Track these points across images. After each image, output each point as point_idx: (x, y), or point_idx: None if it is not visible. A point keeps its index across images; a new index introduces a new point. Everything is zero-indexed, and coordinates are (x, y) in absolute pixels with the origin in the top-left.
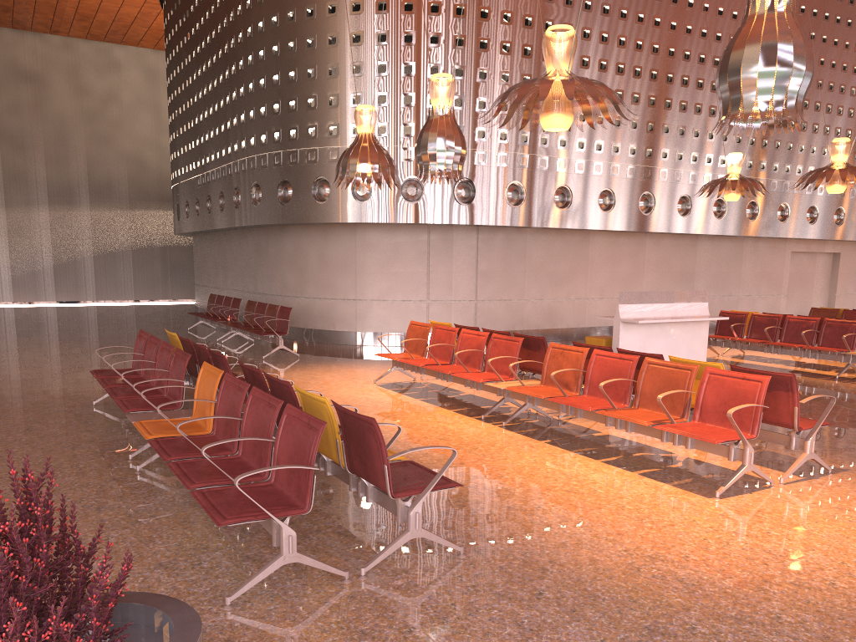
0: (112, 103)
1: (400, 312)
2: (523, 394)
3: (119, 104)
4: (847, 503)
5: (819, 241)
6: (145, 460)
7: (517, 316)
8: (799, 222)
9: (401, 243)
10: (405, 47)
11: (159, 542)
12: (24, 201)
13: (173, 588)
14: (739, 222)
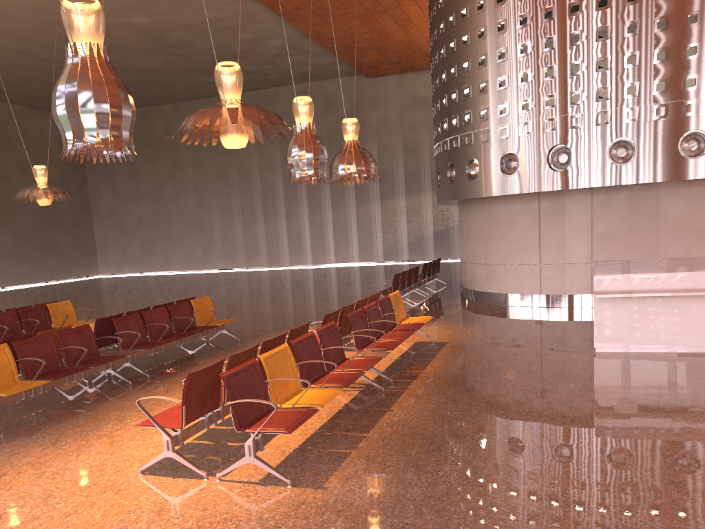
0: None
1: (516, 275)
2: None
3: None
4: (182, 509)
5: None
6: None
7: None
8: None
9: (515, 212)
10: (499, 35)
11: None
12: (416, 189)
13: None
14: None
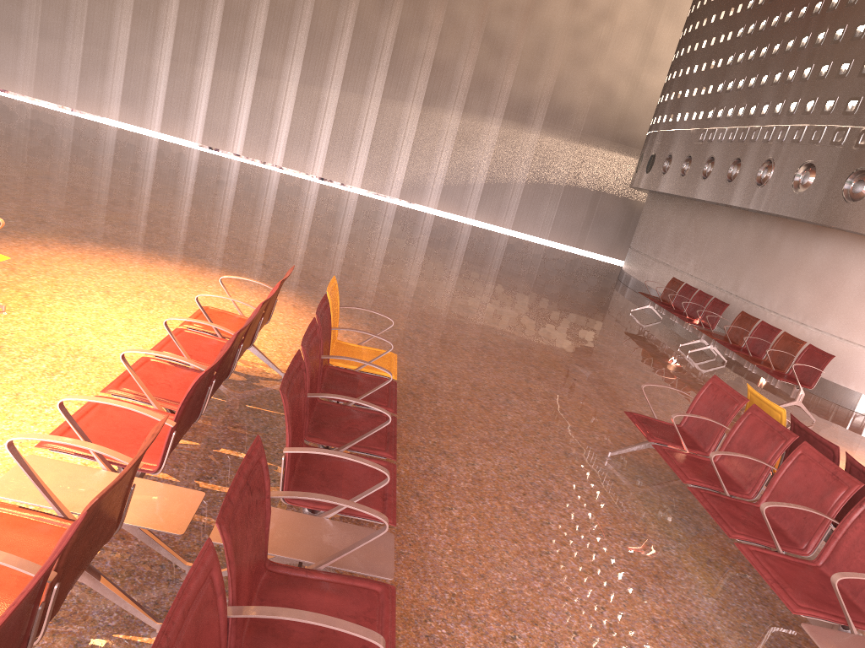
0: (604, 21)
1: None
2: None
3: (611, 24)
4: None
5: None
6: None
7: None
8: None
9: None
10: None
11: None
12: (482, 109)
13: None
14: None
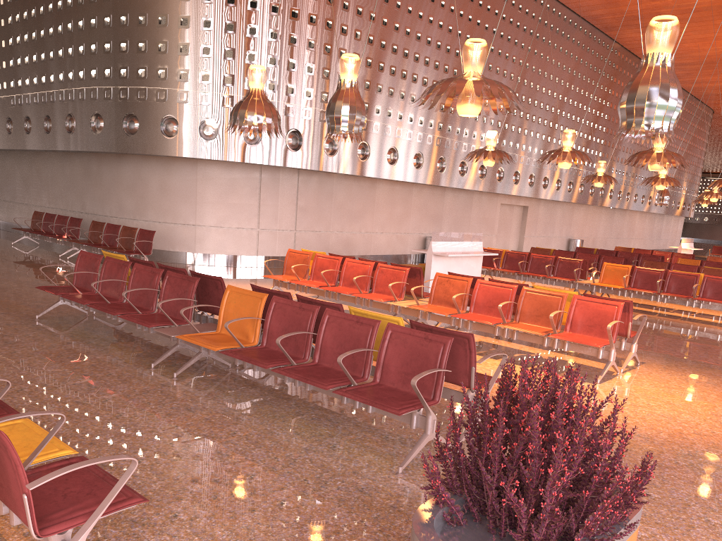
0: None
1: (235, 237)
2: (415, 311)
3: None
4: (667, 384)
5: (517, 197)
6: (164, 368)
7: (325, 244)
8: (509, 183)
9: (237, 179)
10: (251, 11)
11: (280, 433)
12: None
13: (342, 465)
14: (474, 180)
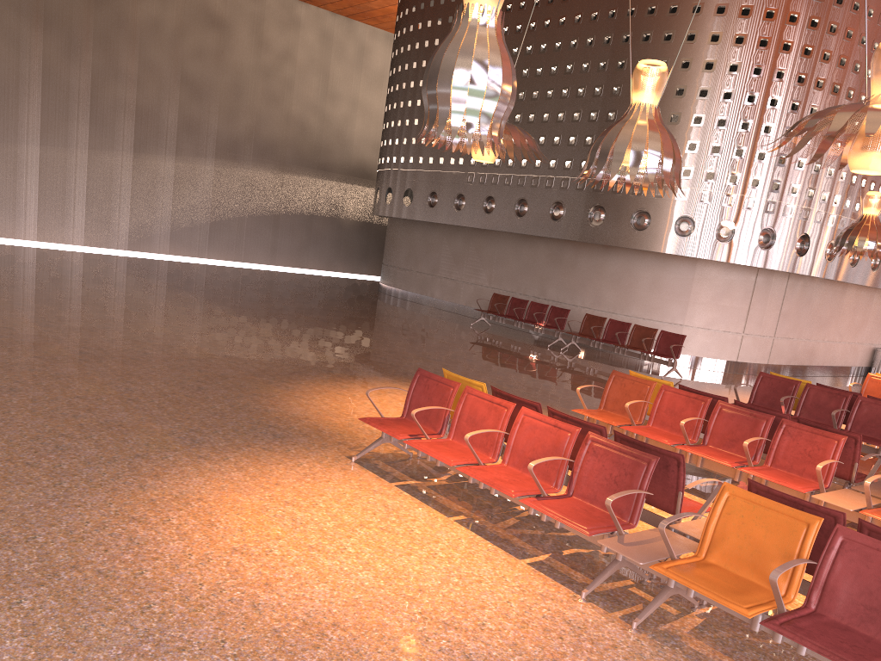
0: (287, 61)
1: (720, 341)
2: None
3: (293, 64)
4: None
5: None
6: None
7: (794, 353)
8: None
9: (734, 281)
10: (790, 113)
11: None
12: (193, 151)
13: None
14: None
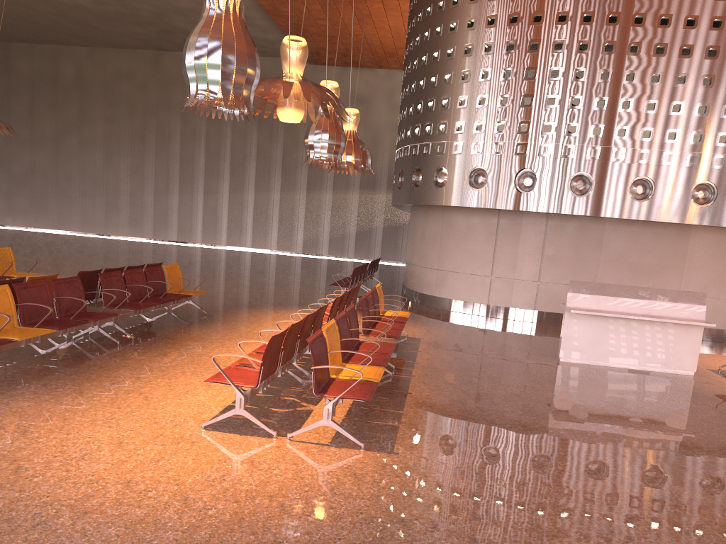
0: None
1: (467, 283)
2: None
3: None
4: (273, 462)
5: None
6: None
7: None
8: None
9: (475, 225)
10: (485, 56)
11: None
12: (344, 186)
13: None
14: None
